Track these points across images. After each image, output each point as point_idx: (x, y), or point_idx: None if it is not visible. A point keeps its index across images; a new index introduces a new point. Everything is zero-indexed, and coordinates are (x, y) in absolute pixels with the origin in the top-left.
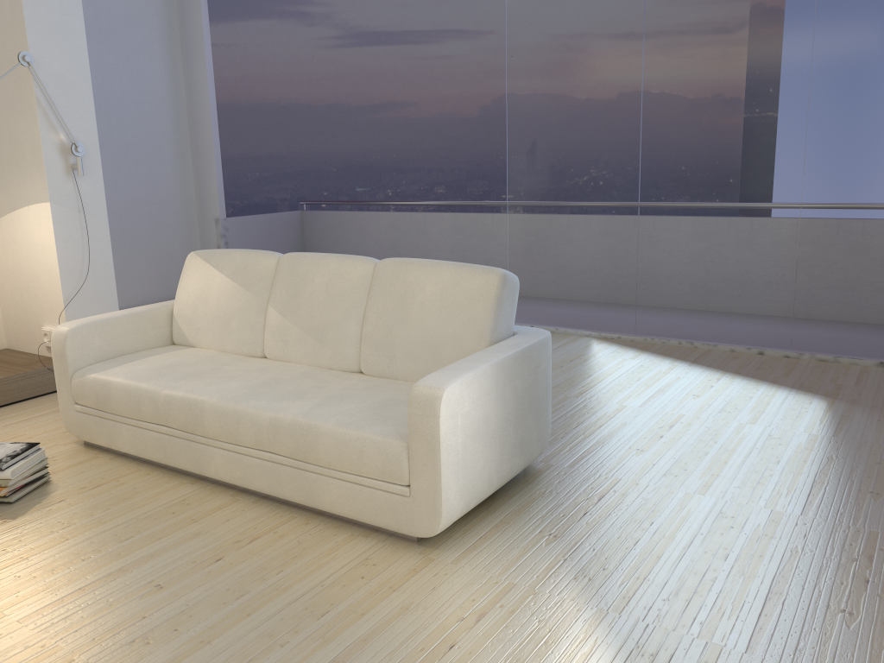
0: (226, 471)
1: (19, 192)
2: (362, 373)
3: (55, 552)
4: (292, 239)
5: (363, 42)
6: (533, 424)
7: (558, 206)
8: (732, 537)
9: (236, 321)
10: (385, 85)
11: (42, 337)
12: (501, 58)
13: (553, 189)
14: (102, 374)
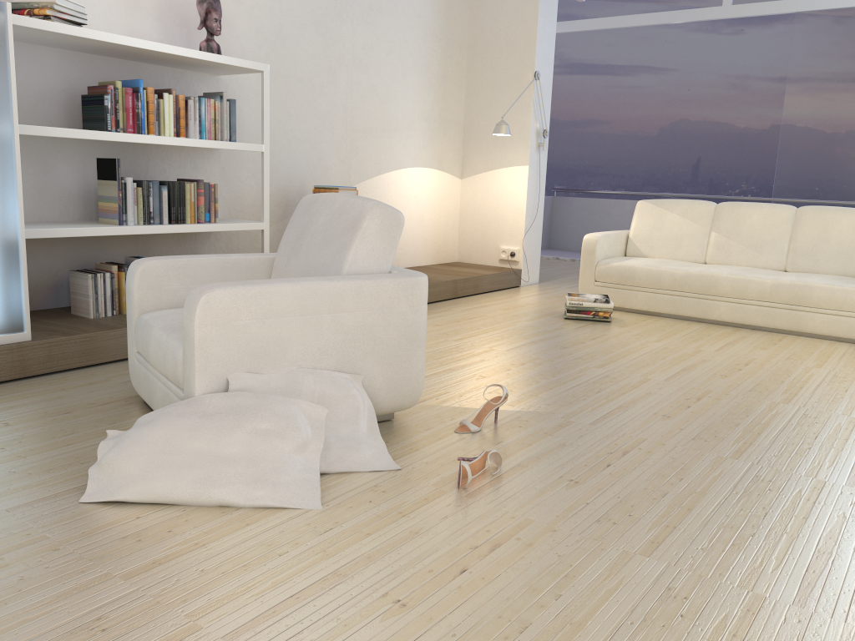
0: (728, 315)
1: (499, 158)
2: (784, 272)
3: (679, 337)
4: (546, 217)
5: (574, 71)
6: None
7: (815, 197)
8: None
9: (686, 241)
10: (587, 106)
11: (499, 253)
12: (680, 90)
13: (812, 185)
14: (623, 262)
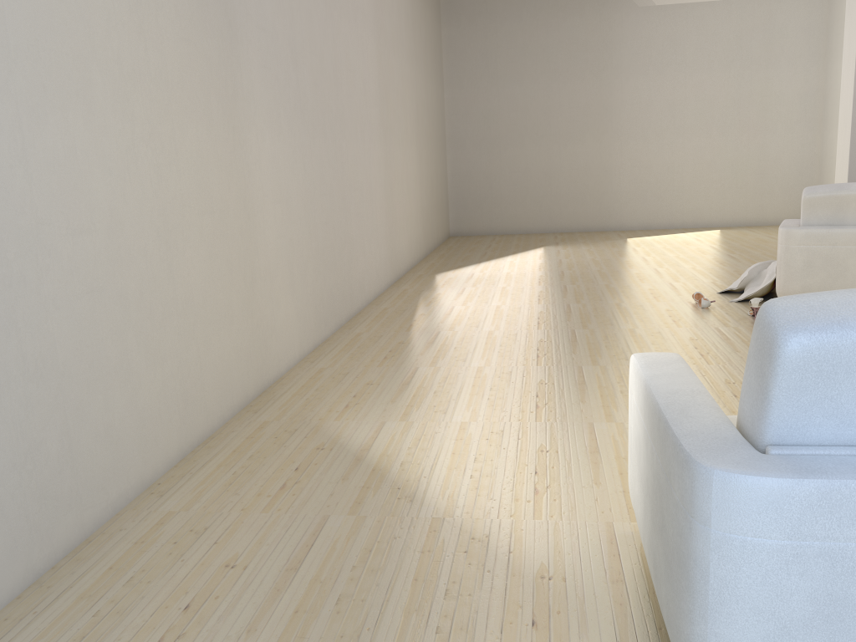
0: None
1: None
2: None
3: None
4: None
5: None
6: (663, 568)
7: None
8: (327, 633)
9: None
10: None
11: None
12: None
13: None
14: None
